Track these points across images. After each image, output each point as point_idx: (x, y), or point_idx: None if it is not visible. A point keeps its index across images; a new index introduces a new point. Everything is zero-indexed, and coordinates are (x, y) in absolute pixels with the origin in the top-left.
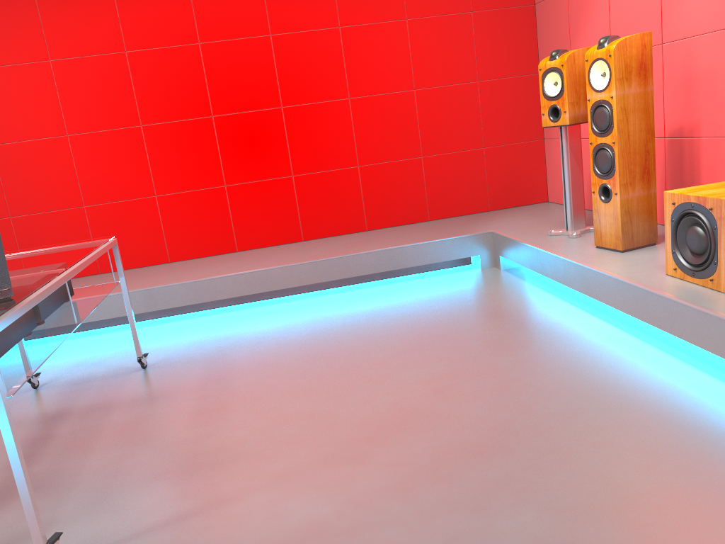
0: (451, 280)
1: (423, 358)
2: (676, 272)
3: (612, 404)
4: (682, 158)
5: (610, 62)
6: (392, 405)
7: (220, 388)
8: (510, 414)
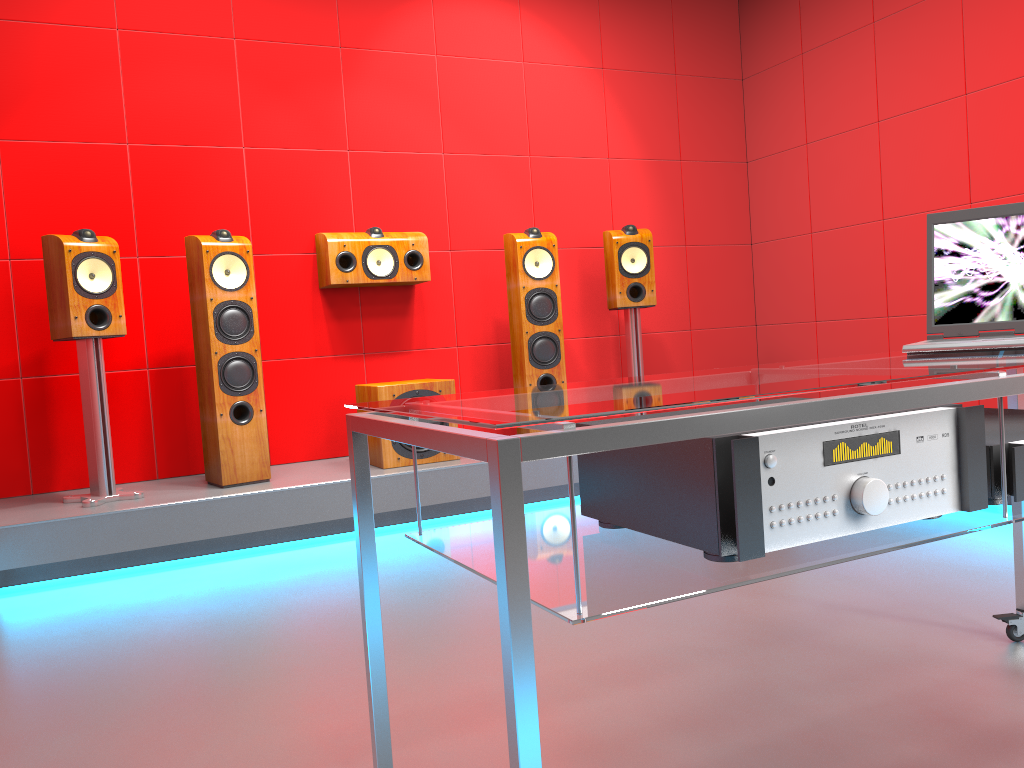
0: None
1: (426, 590)
2: (399, 461)
3: None
4: (185, 390)
5: (248, 259)
6: None
7: None
8: None
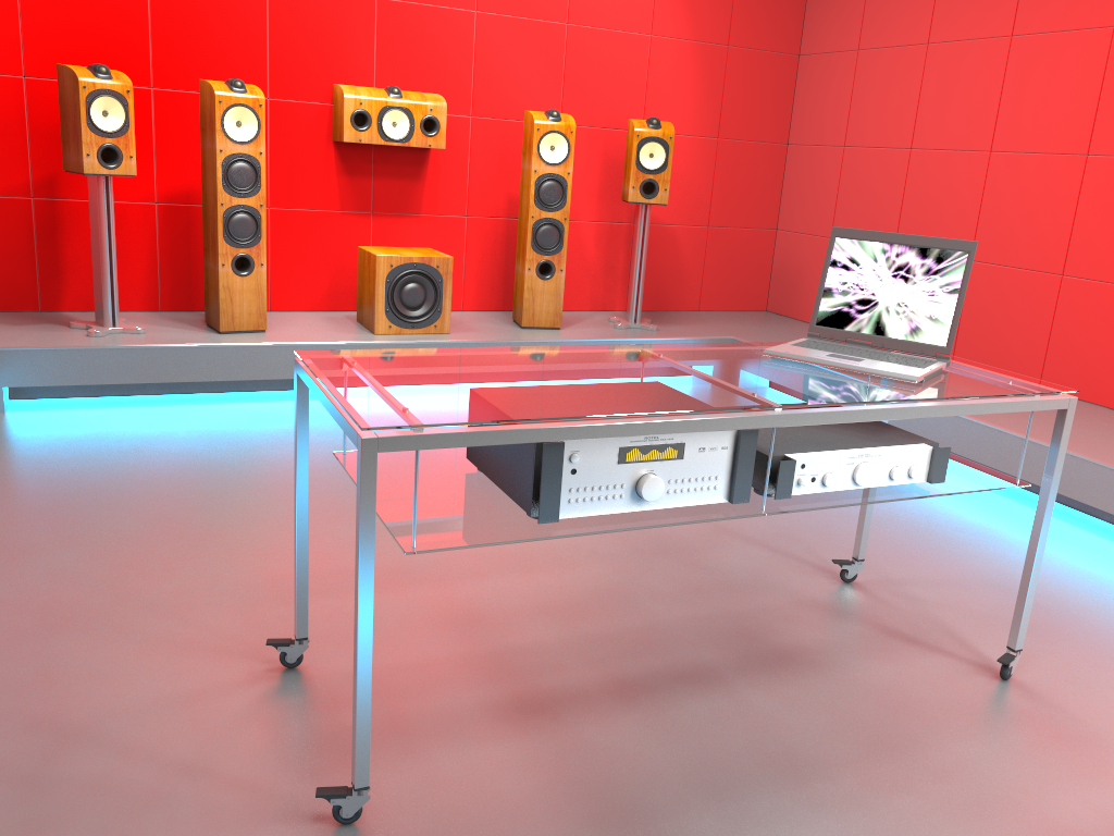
0: (7, 438)
1: None
2: (390, 329)
3: None
4: (192, 228)
5: (260, 113)
6: None
7: (442, 567)
8: None
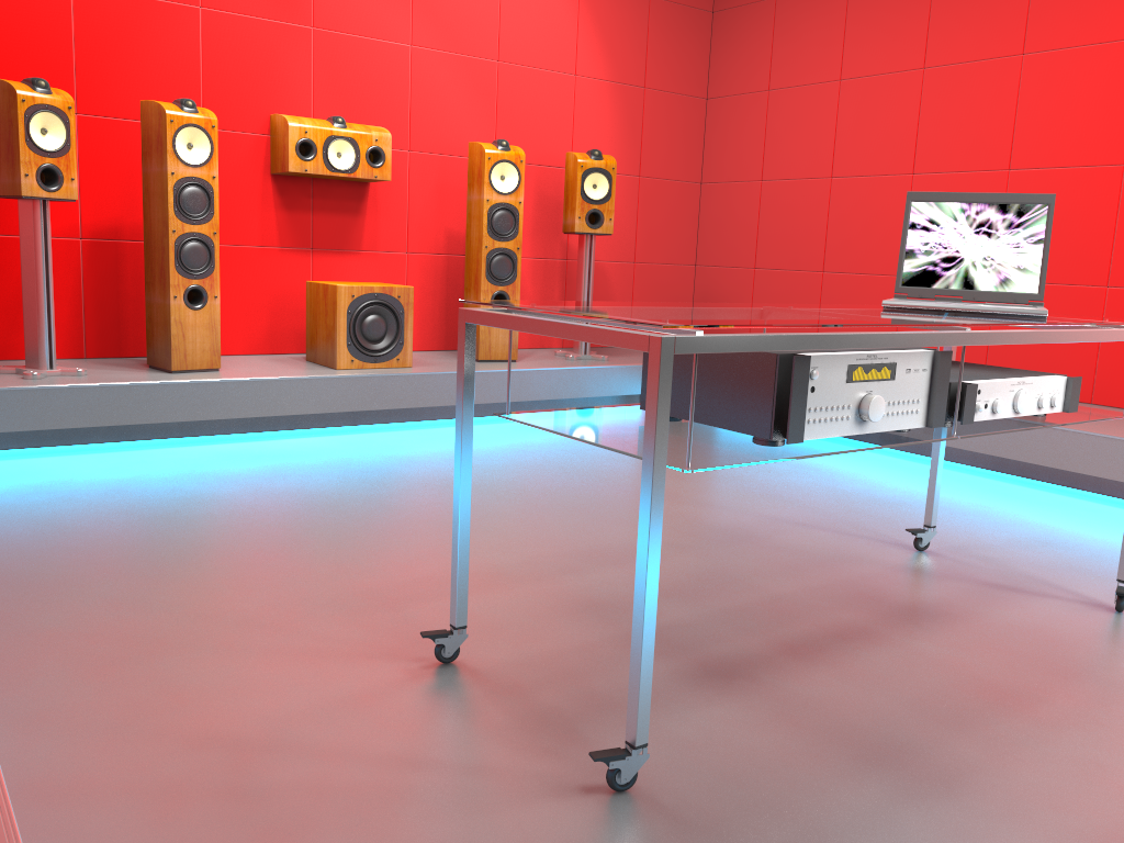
0: None
1: (403, 485)
2: (353, 363)
3: (514, 442)
4: (121, 266)
5: (213, 135)
6: (545, 488)
7: (532, 566)
8: (543, 460)
